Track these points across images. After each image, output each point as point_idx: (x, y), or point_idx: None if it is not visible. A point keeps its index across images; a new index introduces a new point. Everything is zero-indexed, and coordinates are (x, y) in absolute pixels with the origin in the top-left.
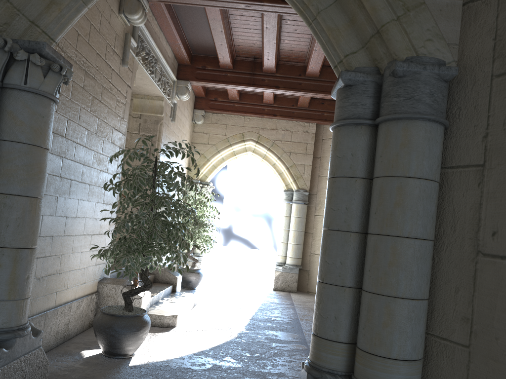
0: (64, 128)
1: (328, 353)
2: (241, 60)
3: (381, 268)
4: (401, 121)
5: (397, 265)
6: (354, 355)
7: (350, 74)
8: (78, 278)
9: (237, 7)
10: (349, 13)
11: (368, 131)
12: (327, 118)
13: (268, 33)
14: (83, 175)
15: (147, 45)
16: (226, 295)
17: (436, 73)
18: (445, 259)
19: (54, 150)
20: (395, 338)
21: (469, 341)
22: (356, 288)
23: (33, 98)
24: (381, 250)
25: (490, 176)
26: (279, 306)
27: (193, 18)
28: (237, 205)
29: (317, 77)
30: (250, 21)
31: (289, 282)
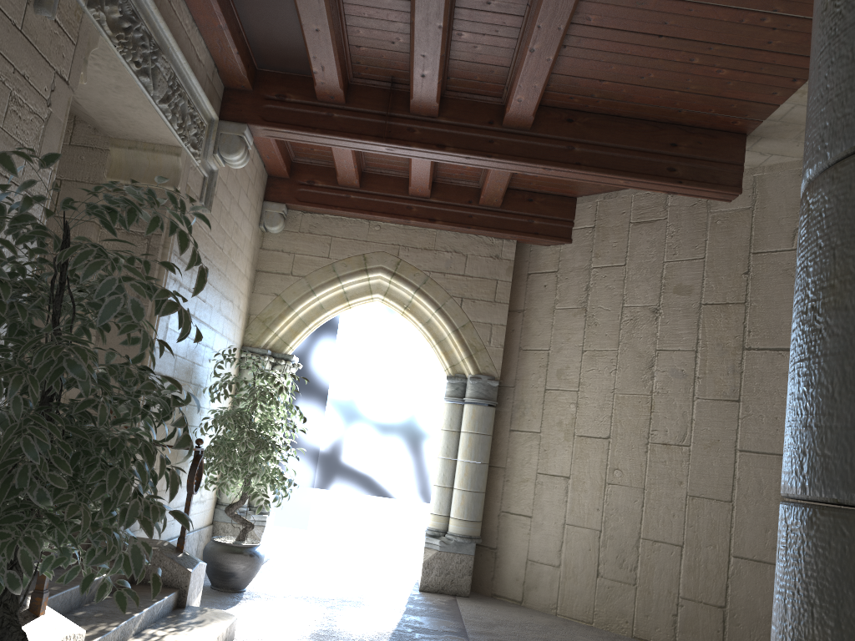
0: None
1: None
2: (365, 87)
3: None
4: None
5: None
6: None
7: None
8: None
9: None
10: None
11: None
12: (539, 231)
13: None
14: None
15: None
16: (312, 608)
17: None
18: None
19: None
20: None
21: None
22: None
23: None
24: None
25: None
26: (434, 639)
27: None
28: (350, 405)
29: (529, 128)
30: None
31: (454, 574)
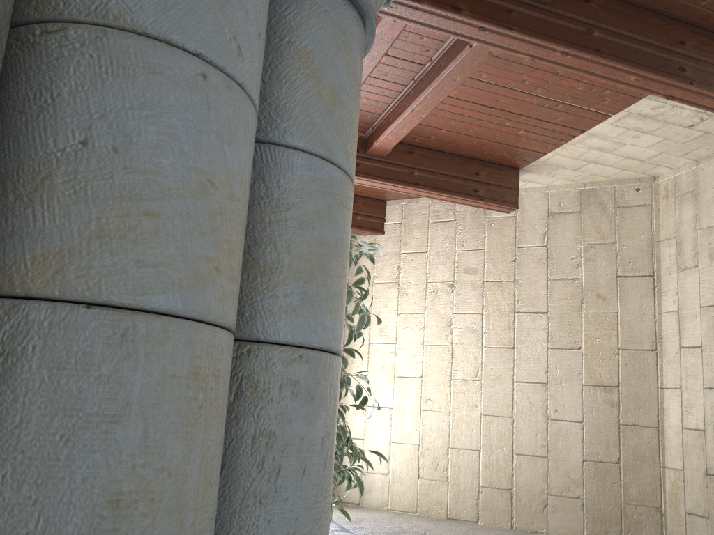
0: None
1: None
2: None
3: None
4: None
5: None
6: None
7: None
8: None
9: None
10: None
11: None
12: (361, 224)
13: None
14: None
15: None
16: None
17: None
18: None
19: None
20: None
21: None
22: None
23: (354, 25)
24: None
25: None
26: None
27: None
28: None
29: (384, 156)
30: None
31: None
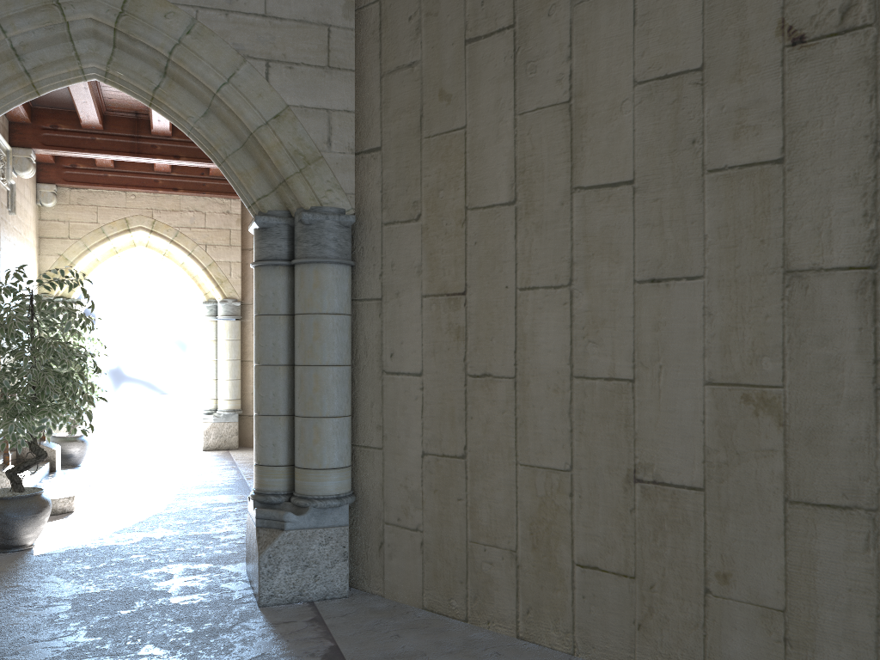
0: None
1: (271, 477)
2: (116, 117)
3: (308, 394)
4: (312, 264)
5: (320, 390)
6: (294, 475)
7: (264, 218)
8: None
9: None
10: (257, 159)
11: (286, 270)
12: None
13: None
14: None
15: None
16: (132, 466)
17: (337, 221)
18: (362, 379)
19: None
20: (324, 451)
21: (382, 443)
22: (290, 416)
23: None
24: (306, 379)
25: (386, 308)
26: (216, 468)
27: None
28: (127, 328)
29: None
30: None
31: (226, 436)
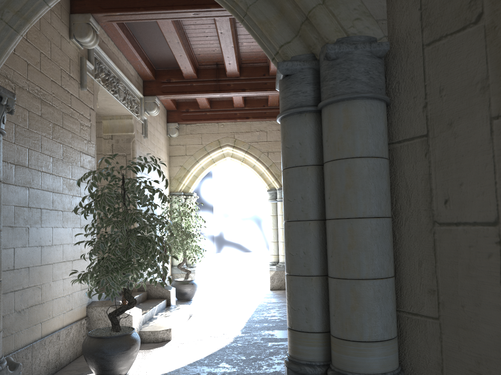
0: (26, 158)
1: (304, 345)
2: (205, 69)
3: (342, 252)
4: (341, 103)
5: (356, 246)
6: (330, 343)
7: (287, 64)
8: (63, 305)
9: (186, 16)
10: (277, 4)
11: (313, 117)
12: None
13: (224, 38)
14: (54, 202)
15: (106, 66)
16: (222, 301)
17: (368, 50)
18: (406, 234)
19: (18, 181)
20: (365, 320)
21: (438, 312)
22: (323, 276)
23: None
24: (339, 234)
25: (435, 145)
26: (276, 305)
27: (149, 34)
28: (225, 211)
29: None
30: (205, 29)
31: (285, 280)
